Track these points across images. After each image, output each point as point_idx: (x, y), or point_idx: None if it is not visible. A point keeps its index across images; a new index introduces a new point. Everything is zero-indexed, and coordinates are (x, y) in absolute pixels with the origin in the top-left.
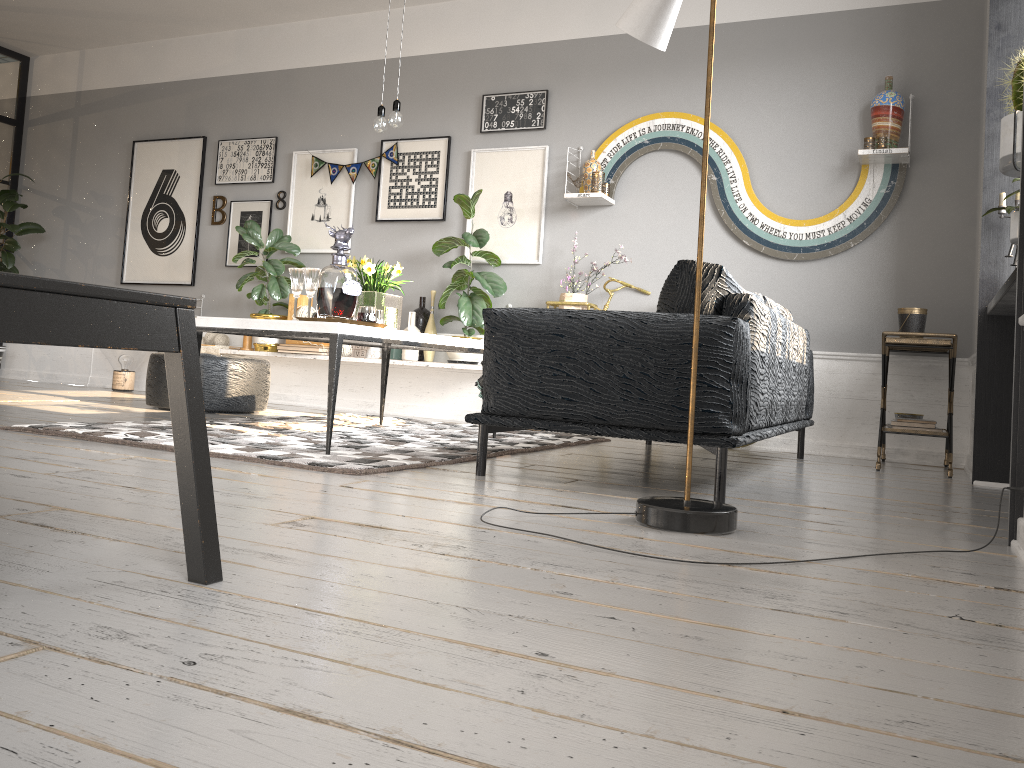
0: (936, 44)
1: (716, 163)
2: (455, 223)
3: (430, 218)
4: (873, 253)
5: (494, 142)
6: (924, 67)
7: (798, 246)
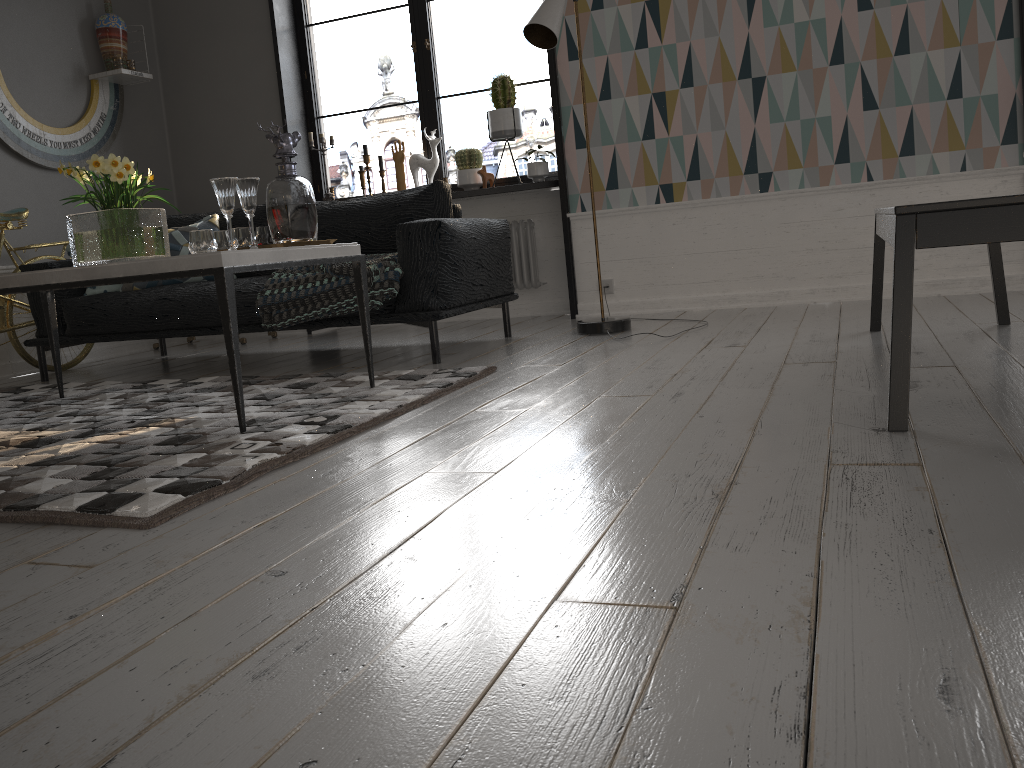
0: None
1: None
2: None
3: None
4: None
5: None
6: None
7: (60, 155)
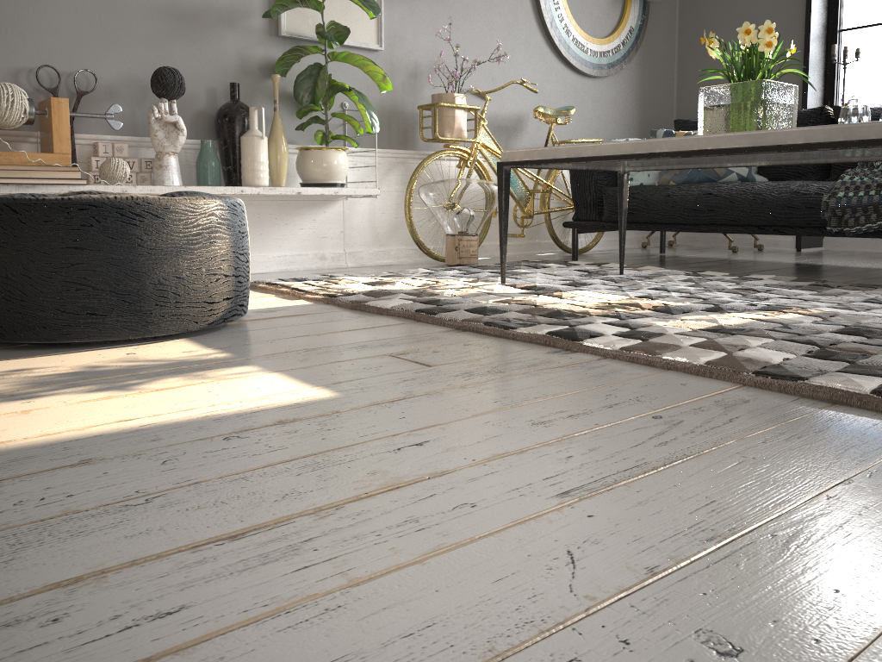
0: None
1: None
2: None
3: None
4: (629, 76)
5: None
6: None
7: (595, 63)
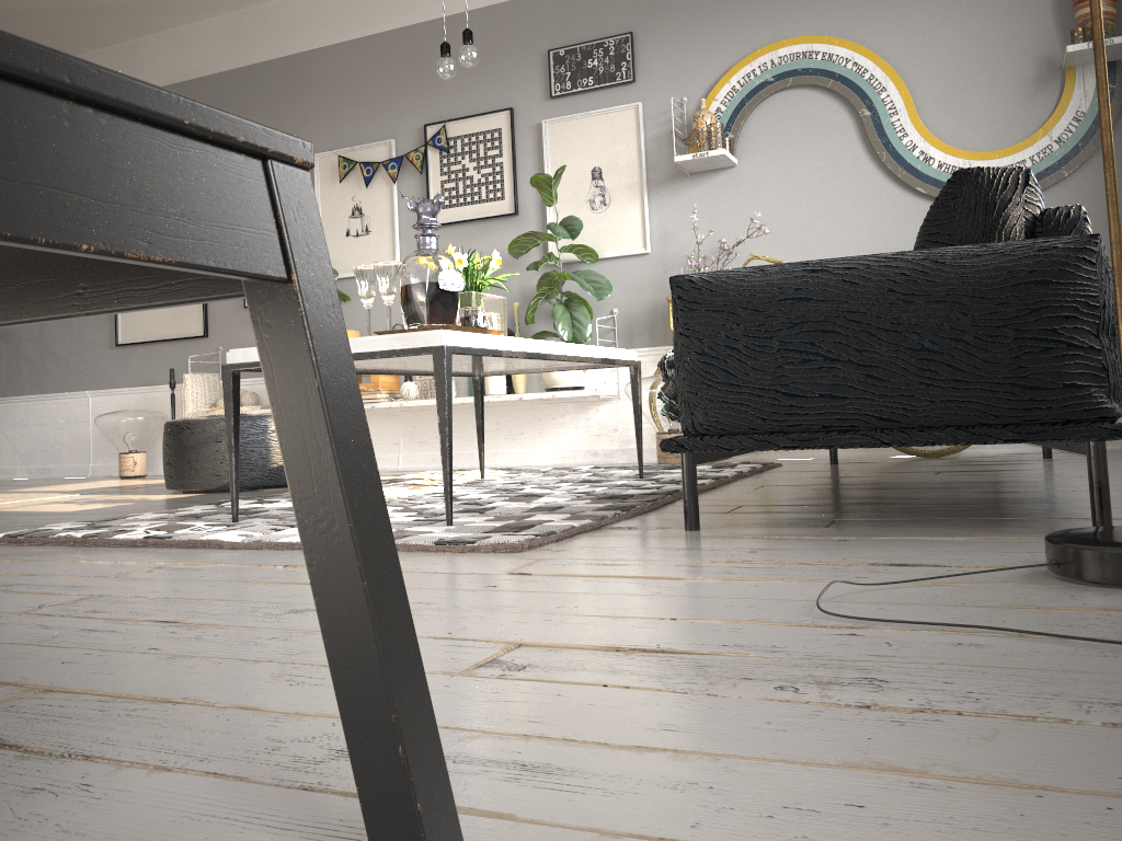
0: None
1: (867, 94)
2: (531, 216)
3: (498, 214)
4: (1095, 181)
5: (570, 107)
6: None
7: None
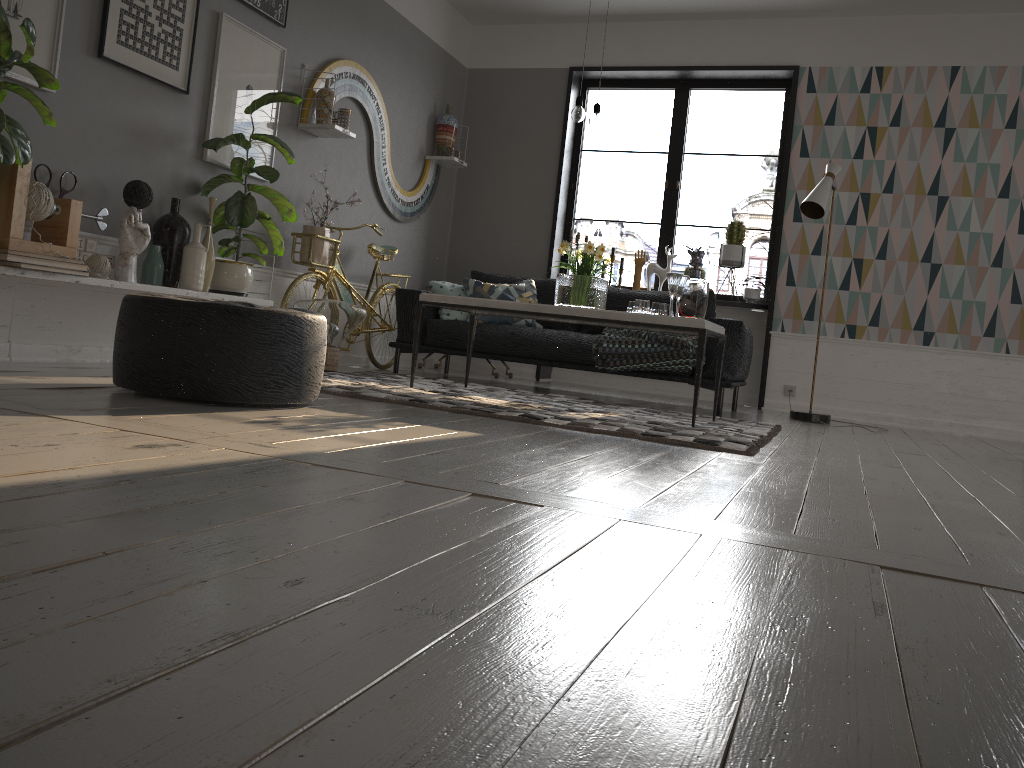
0: (452, 89)
1: (378, 127)
2: (194, 101)
3: (172, 84)
4: (422, 223)
5: (239, 14)
6: (448, 102)
7: (403, 211)
